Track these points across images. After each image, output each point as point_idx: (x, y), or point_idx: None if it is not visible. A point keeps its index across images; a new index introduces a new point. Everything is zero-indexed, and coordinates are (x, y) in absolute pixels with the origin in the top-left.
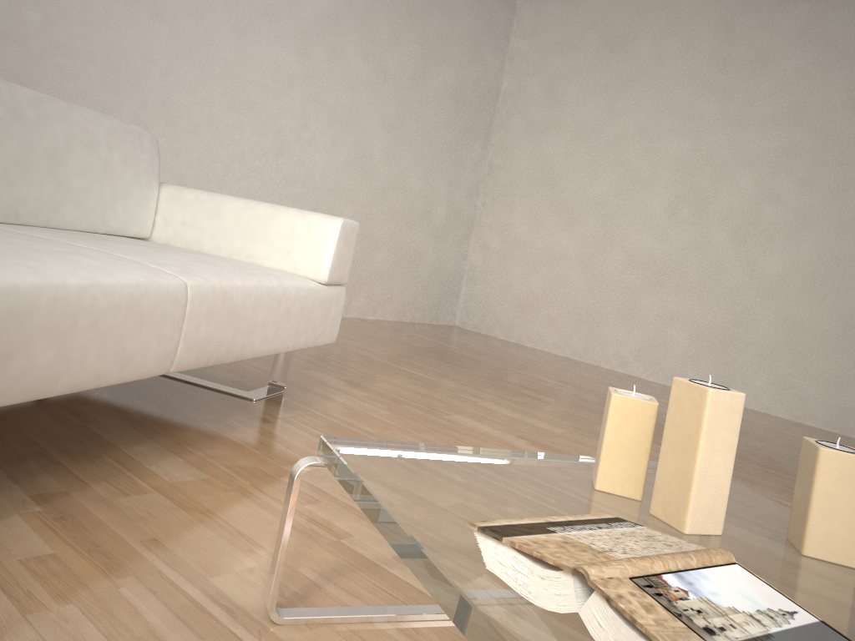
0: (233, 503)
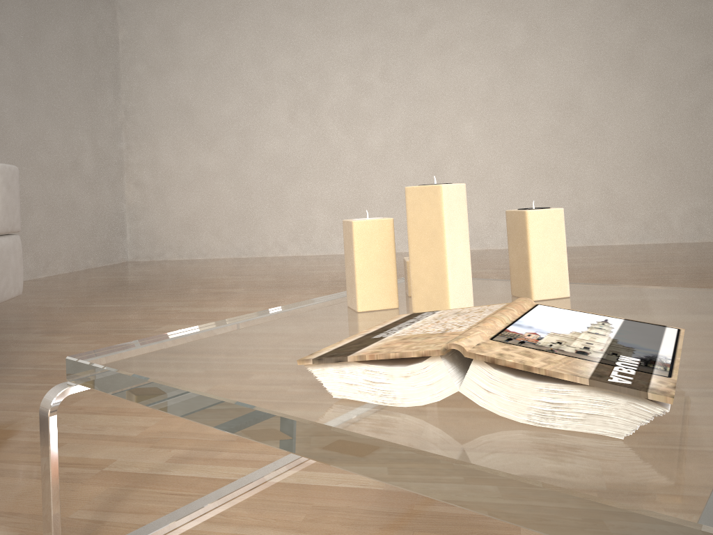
0: None
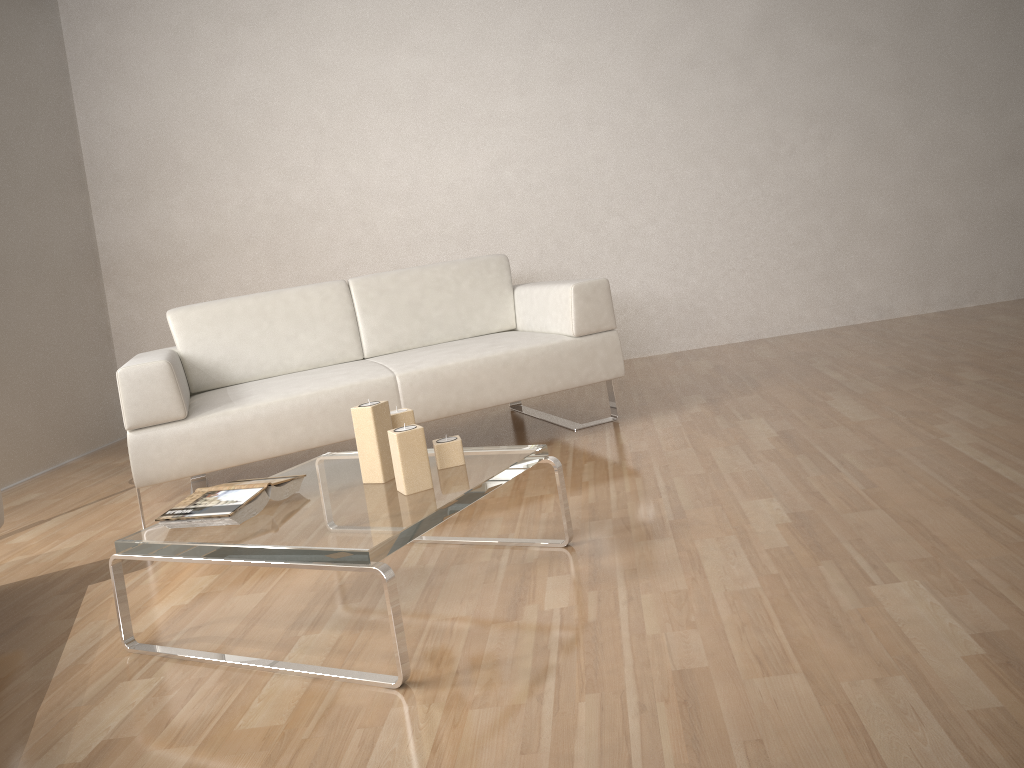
0: None
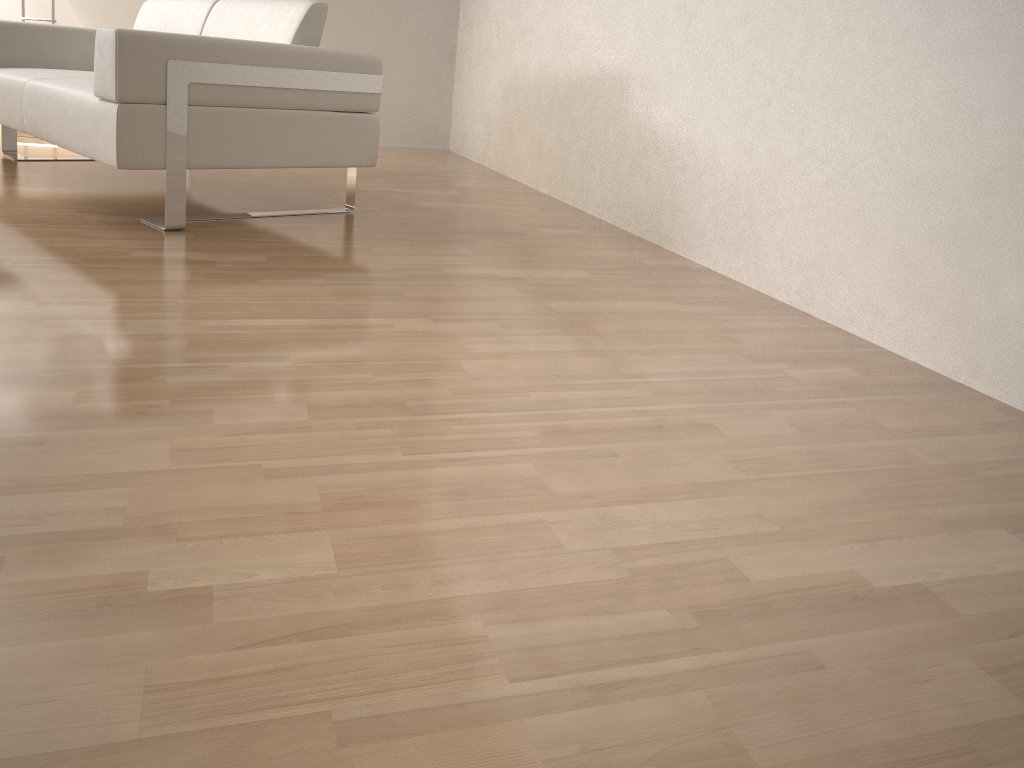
0: None
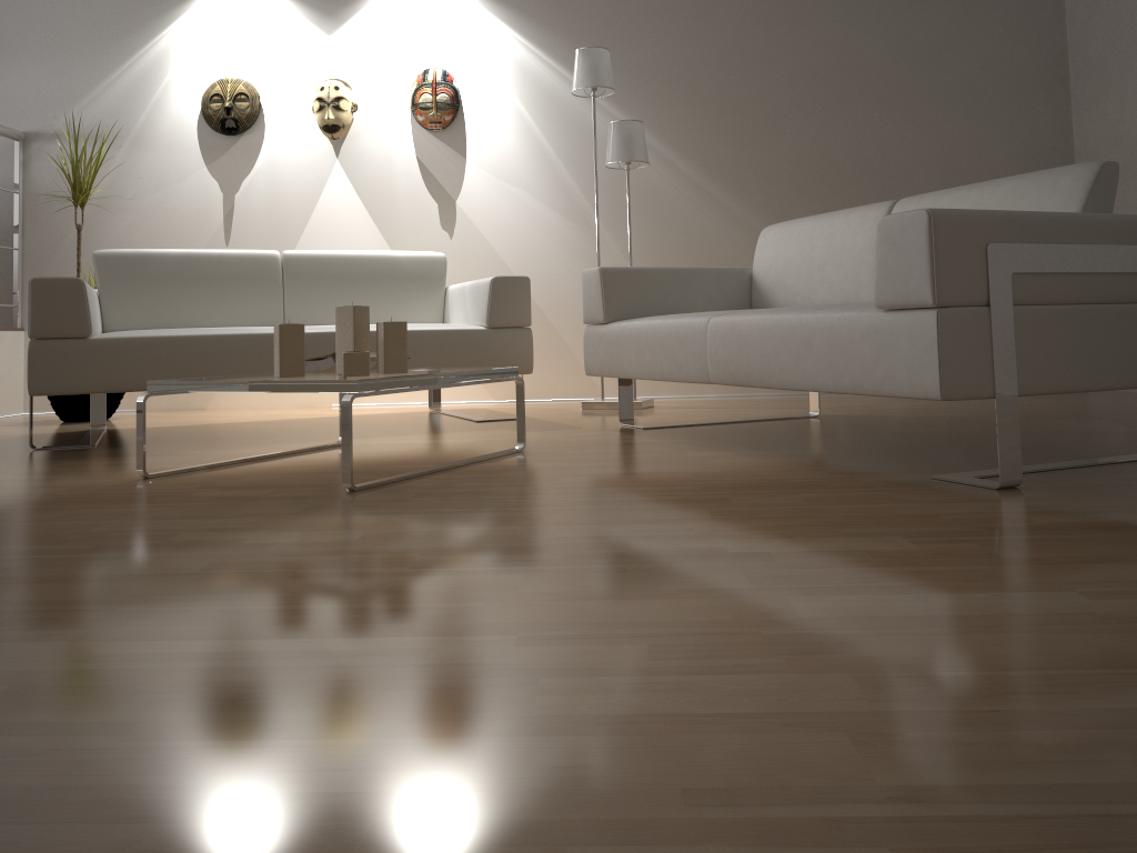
0: (642, 456)
